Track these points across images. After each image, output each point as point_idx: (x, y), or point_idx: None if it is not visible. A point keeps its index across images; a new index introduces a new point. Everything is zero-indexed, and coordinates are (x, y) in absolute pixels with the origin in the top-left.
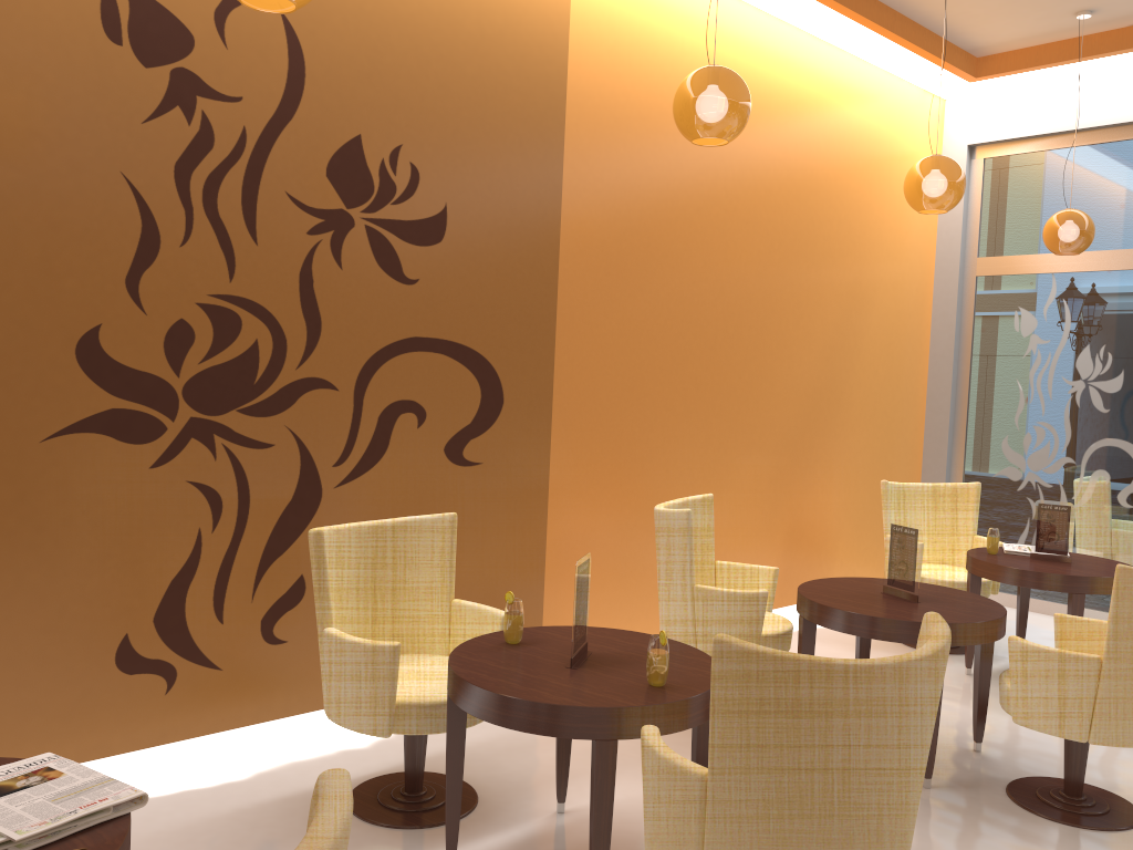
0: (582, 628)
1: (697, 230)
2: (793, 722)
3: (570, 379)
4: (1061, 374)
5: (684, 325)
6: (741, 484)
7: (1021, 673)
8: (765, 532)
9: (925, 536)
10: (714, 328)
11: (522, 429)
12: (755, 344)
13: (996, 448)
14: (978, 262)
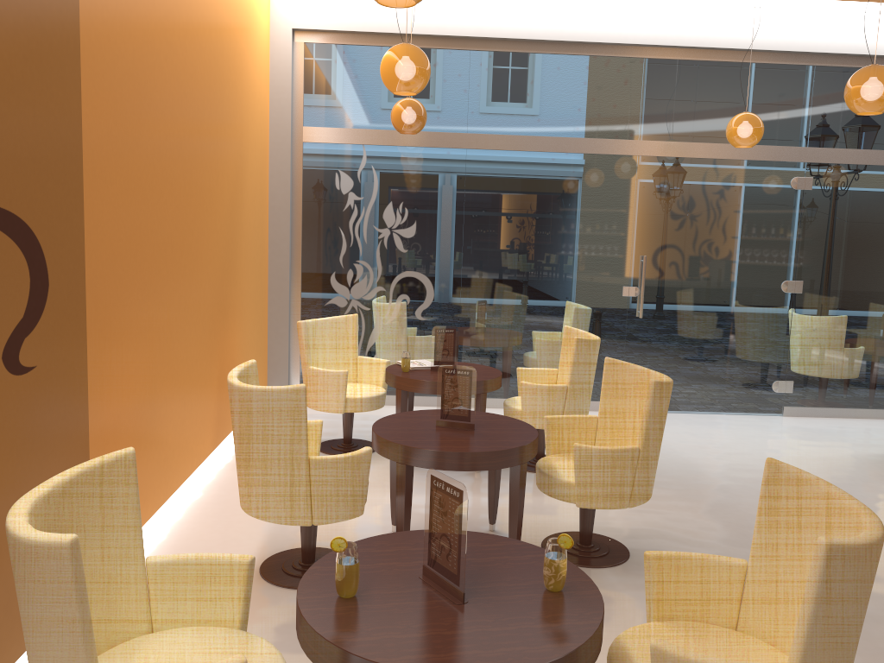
0: (439, 553)
1: (166, 80)
2: (864, 595)
3: (96, 248)
4: (373, 224)
5: (163, 183)
6: (197, 339)
7: (587, 470)
8: (209, 381)
9: (323, 362)
10: (178, 185)
11: (66, 316)
12: (199, 201)
13: (326, 283)
14: (304, 131)
